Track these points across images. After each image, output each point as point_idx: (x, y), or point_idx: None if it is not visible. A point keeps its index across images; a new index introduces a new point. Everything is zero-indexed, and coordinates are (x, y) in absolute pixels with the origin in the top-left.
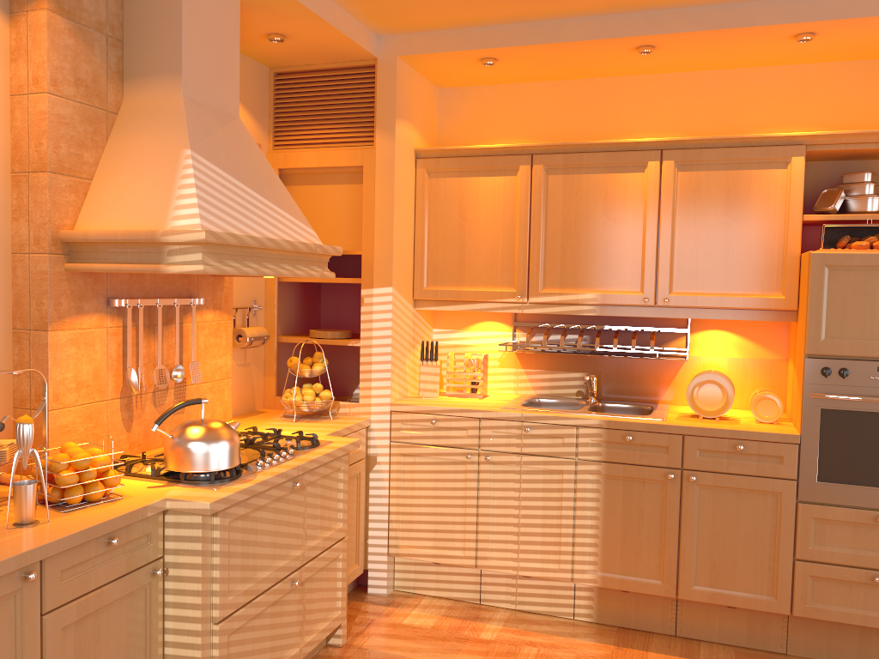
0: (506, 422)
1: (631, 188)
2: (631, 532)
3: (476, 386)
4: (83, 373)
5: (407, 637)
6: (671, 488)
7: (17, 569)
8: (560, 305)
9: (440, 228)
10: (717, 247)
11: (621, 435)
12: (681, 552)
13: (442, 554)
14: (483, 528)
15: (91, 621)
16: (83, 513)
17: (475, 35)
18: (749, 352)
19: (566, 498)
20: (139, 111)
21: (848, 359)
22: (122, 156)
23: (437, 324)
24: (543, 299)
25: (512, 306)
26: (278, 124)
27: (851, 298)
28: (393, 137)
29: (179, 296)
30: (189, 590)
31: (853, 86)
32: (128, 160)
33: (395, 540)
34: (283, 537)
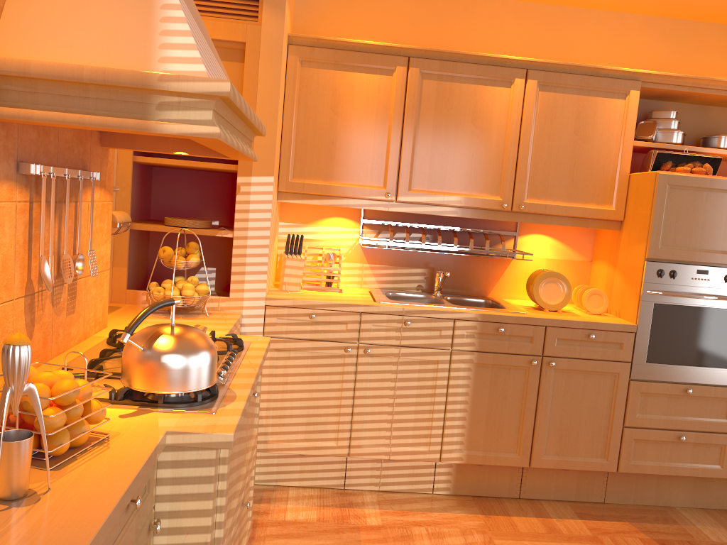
0: (387, 316)
1: (498, 101)
2: (495, 413)
3: (334, 280)
4: None
5: (302, 535)
6: (533, 373)
7: None
8: (424, 206)
9: (311, 120)
10: (565, 162)
11: (493, 327)
12: (537, 427)
13: (314, 446)
14: (358, 418)
15: None
16: (85, 468)
17: None
18: (563, 254)
19: (440, 386)
20: None
21: (676, 263)
22: None
23: (283, 218)
24: (412, 198)
25: (378, 204)
26: None
27: (684, 213)
28: (283, 16)
29: (76, 167)
30: (191, 544)
31: (657, 38)
32: None
33: (264, 435)
34: (240, 456)
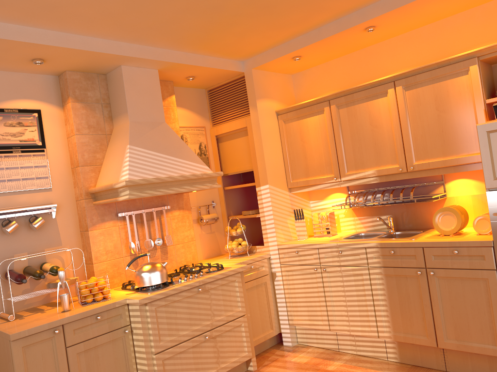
0: (330, 249)
1: (382, 107)
2: (405, 307)
3: (328, 230)
4: (108, 246)
5: (288, 368)
6: (421, 280)
7: (49, 328)
8: (358, 180)
9: (294, 149)
10: (435, 131)
11: (388, 250)
12: (435, 318)
13: (313, 323)
14: (329, 308)
15: (93, 351)
16: (89, 306)
17: (282, 48)
18: (484, 189)
19: (367, 289)
20: (117, 132)
21: None
22: (110, 152)
23: (311, 198)
24: (348, 177)
25: (334, 184)
26: (212, 114)
27: None
28: (256, 109)
29: (157, 206)
30: (140, 339)
31: None
32: (112, 154)
33: (290, 316)
34: (196, 315)
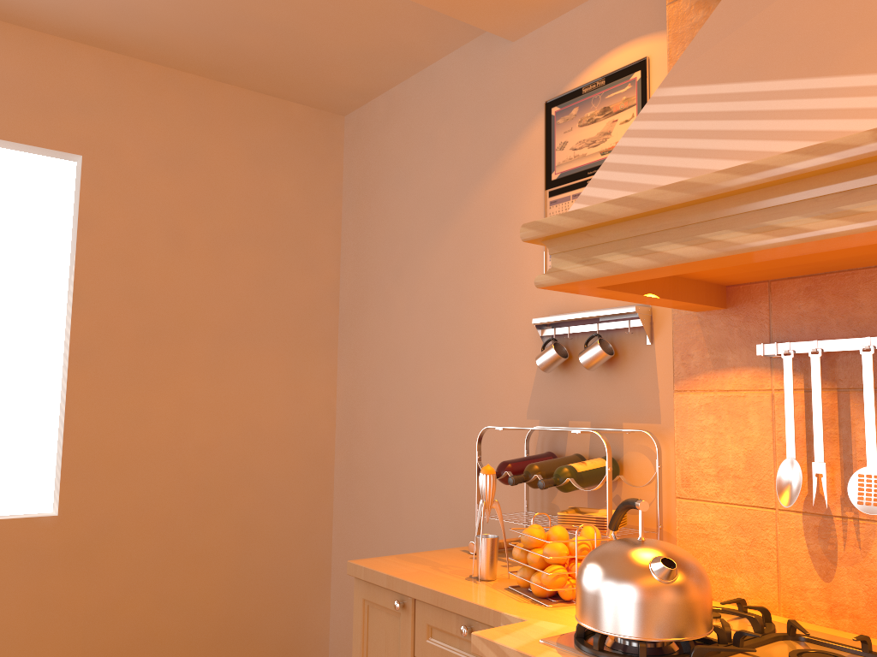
0: None
1: None
2: None
3: None
4: (727, 457)
5: None
6: None
7: (387, 588)
8: None
9: None
10: None
11: None
12: None
13: None
14: None
15: None
16: (494, 592)
17: None
18: None
19: None
20: None
21: None
22: None
23: None
24: None
25: None
26: None
27: None
28: None
29: None
30: None
31: None
32: None
33: None
34: None
